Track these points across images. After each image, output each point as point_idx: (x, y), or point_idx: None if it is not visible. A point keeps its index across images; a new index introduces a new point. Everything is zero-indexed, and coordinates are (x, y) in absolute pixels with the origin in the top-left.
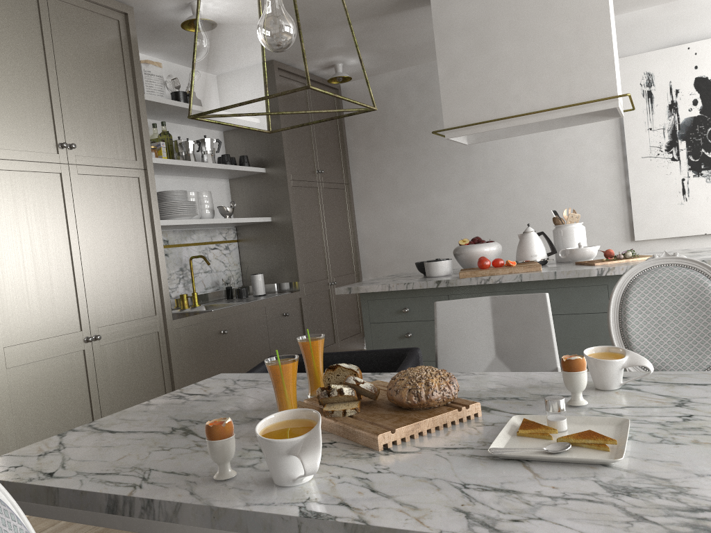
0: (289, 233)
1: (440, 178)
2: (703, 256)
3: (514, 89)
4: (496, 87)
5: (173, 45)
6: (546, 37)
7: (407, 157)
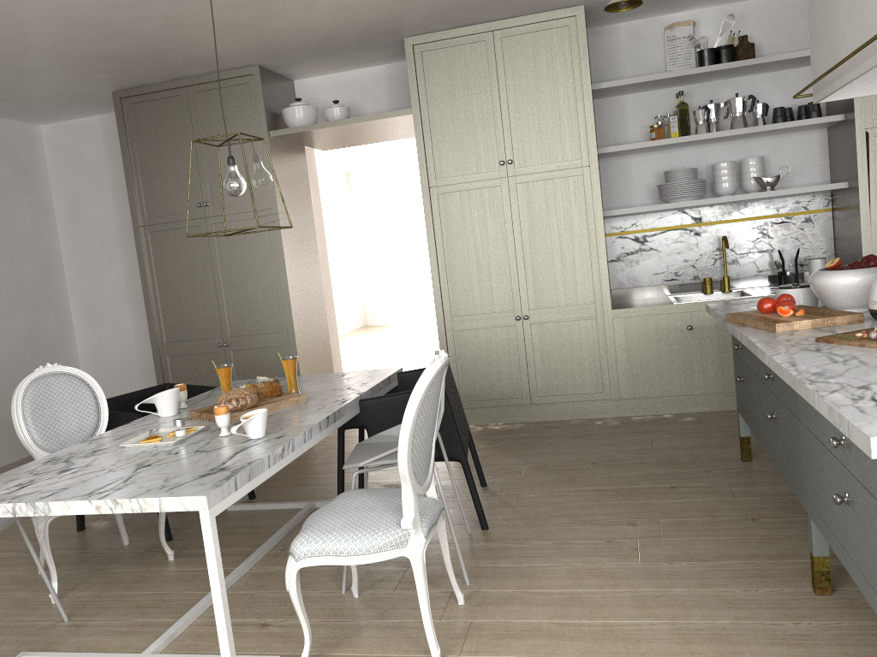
0: (857, 206)
1: None
2: None
3: (842, 22)
4: (832, 18)
5: None
6: None
7: None
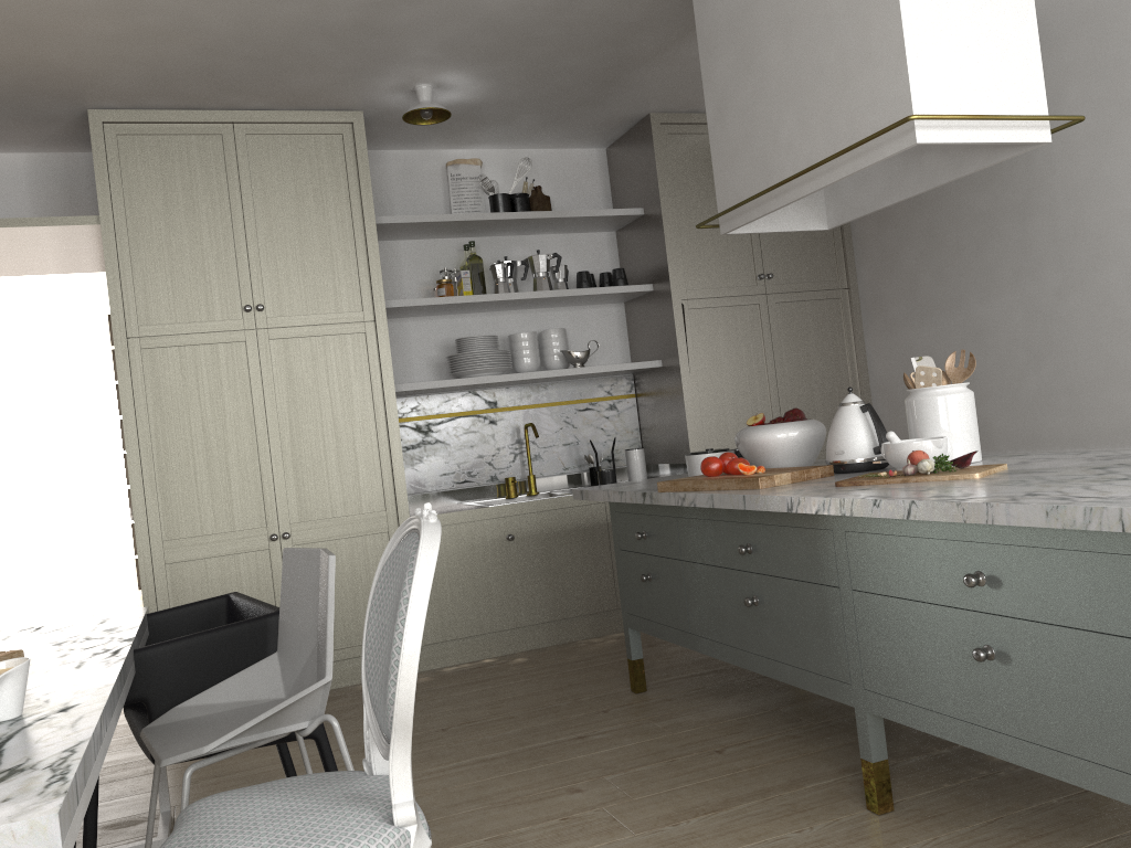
0: (678, 386)
1: (981, 269)
2: (1000, 486)
3: (785, 132)
4: (765, 131)
5: (482, 132)
6: (814, 21)
7: (931, 232)
